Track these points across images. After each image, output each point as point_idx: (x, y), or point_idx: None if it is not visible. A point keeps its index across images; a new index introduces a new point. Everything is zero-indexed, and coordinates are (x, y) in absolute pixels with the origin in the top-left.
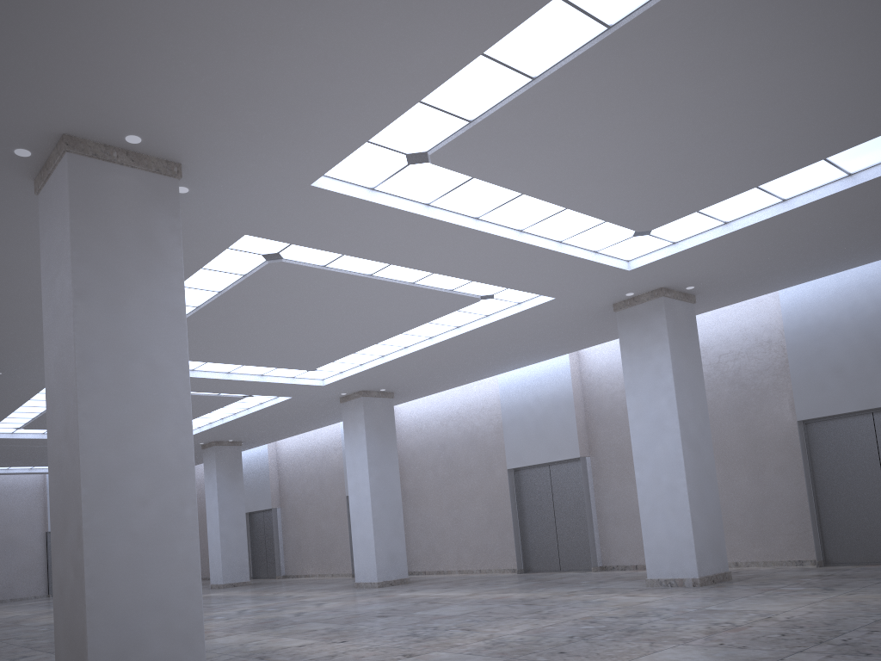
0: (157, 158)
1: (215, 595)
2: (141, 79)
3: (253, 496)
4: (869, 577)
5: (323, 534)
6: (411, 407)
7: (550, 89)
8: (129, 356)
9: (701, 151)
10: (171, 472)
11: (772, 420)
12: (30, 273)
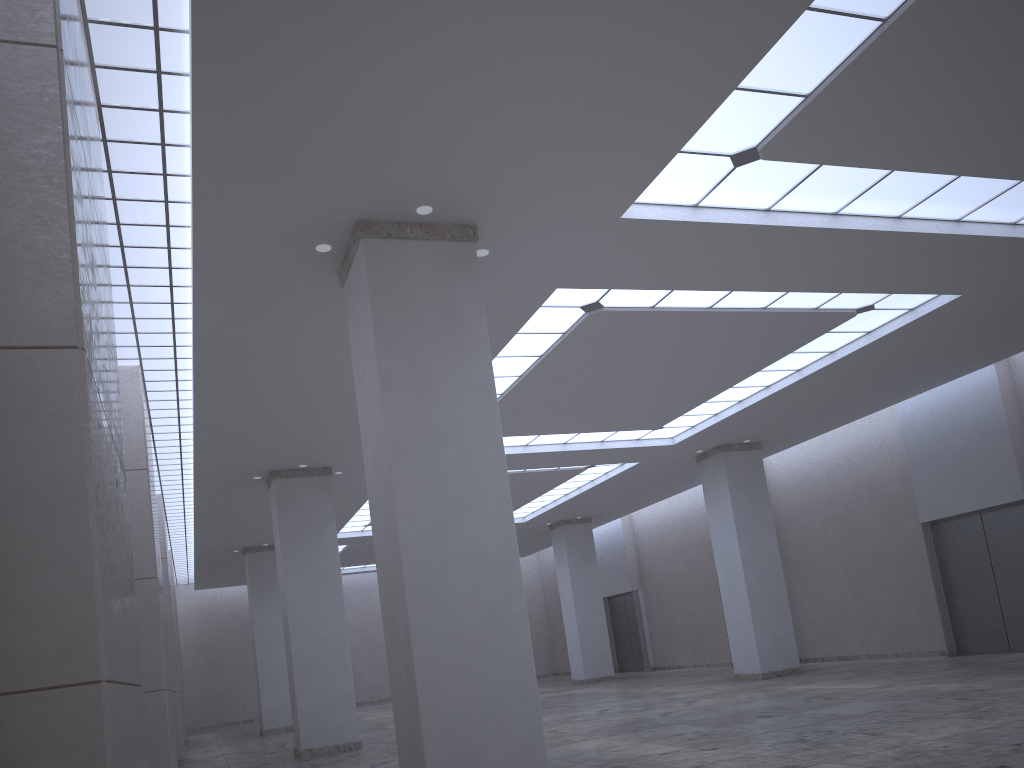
0: (451, 225)
1: (576, 692)
2: (421, 145)
3: (610, 578)
4: None
5: (694, 617)
6: (786, 457)
7: (910, 27)
8: (441, 443)
9: None
10: (494, 565)
11: None
12: (350, 368)
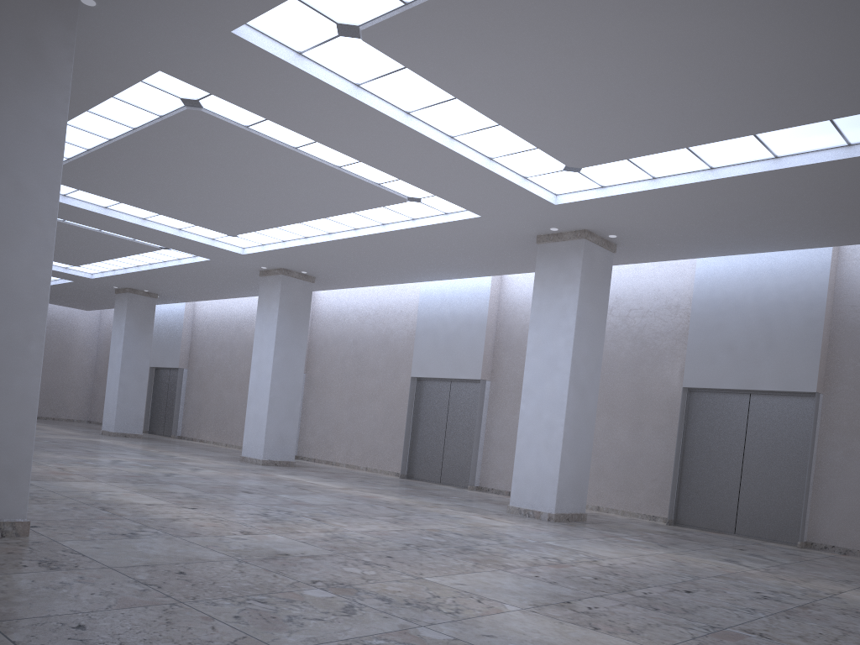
0: None
1: (101, 441)
2: None
3: (162, 352)
4: (704, 542)
5: (225, 403)
6: (333, 296)
7: None
8: None
9: (637, 96)
10: (20, 303)
11: (661, 381)
12: None
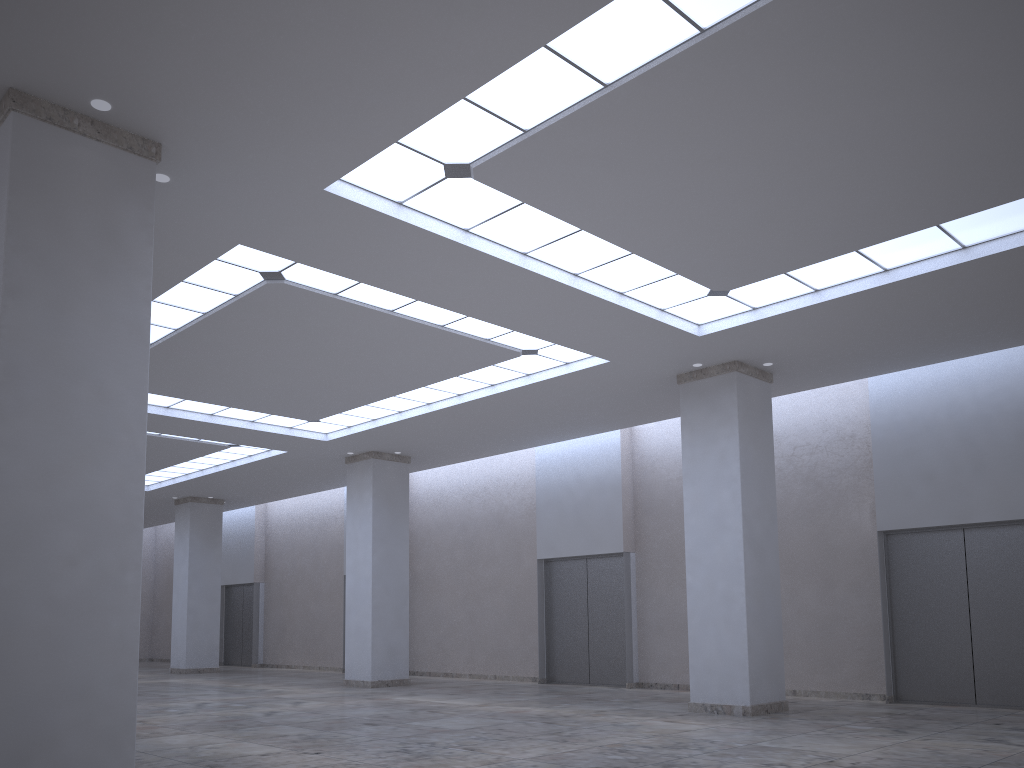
0: (131, 134)
1: (174, 681)
2: (113, 26)
3: (233, 566)
4: (946, 720)
5: (313, 618)
6: (430, 476)
7: (624, 101)
8: (70, 376)
9: (797, 199)
10: (112, 527)
11: (848, 527)
12: None
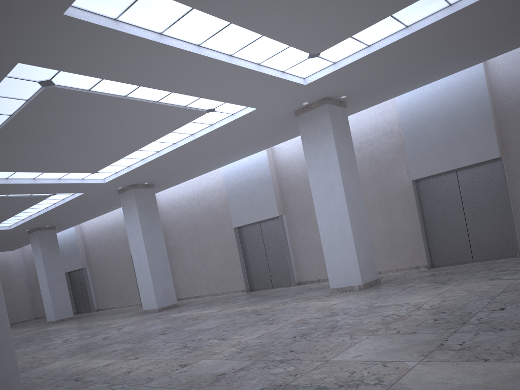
0: None
1: (50, 329)
2: None
3: (69, 261)
4: (463, 272)
5: (119, 280)
6: (167, 193)
7: None
8: None
9: None
10: None
11: (395, 181)
12: None
